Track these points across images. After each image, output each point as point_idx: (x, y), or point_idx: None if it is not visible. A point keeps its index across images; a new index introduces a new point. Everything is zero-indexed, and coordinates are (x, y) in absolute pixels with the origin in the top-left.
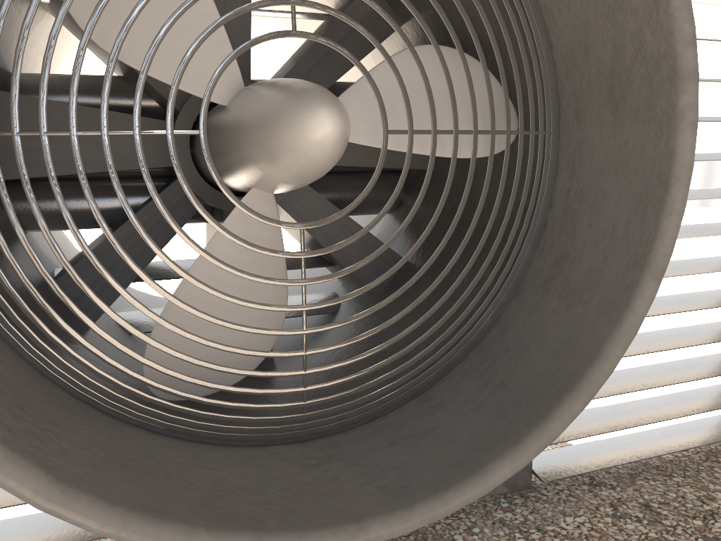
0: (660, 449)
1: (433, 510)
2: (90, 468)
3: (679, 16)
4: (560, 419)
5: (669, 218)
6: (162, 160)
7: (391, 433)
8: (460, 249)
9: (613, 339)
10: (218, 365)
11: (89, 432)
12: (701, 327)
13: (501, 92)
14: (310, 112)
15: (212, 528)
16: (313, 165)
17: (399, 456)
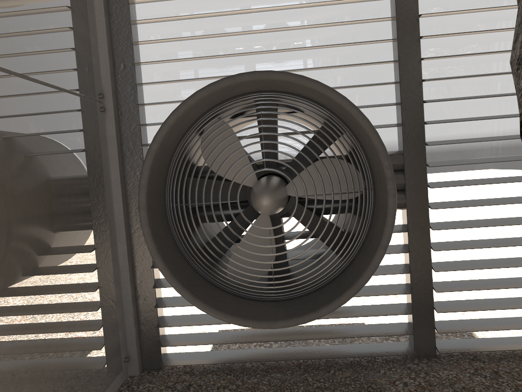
0: None
1: (298, 320)
2: (202, 295)
3: (382, 159)
4: (345, 296)
5: (386, 227)
6: (244, 198)
7: (303, 300)
8: (329, 235)
9: (366, 270)
10: (244, 272)
11: (205, 288)
12: None
13: (357, 173)
14: (261, 197)
15: (231, 315)
16: (266, 211)
17: (300, 306)
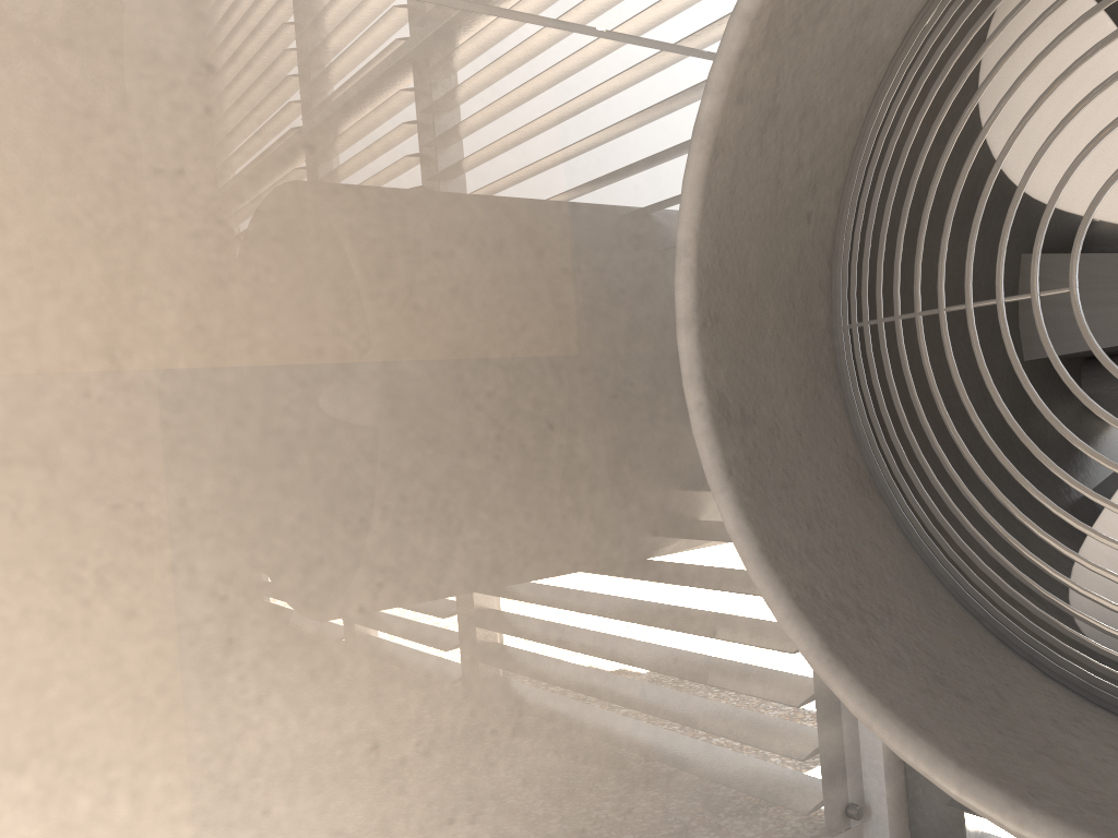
0: None
1: None
2: (884, 659)
3: None
4: None
5: None
6: None
7: None
8: None
9: None
10: (1111, 603)
11: (933, 637)
12: None
13: None
14: None
15: (964, 767)
16: None
17: None
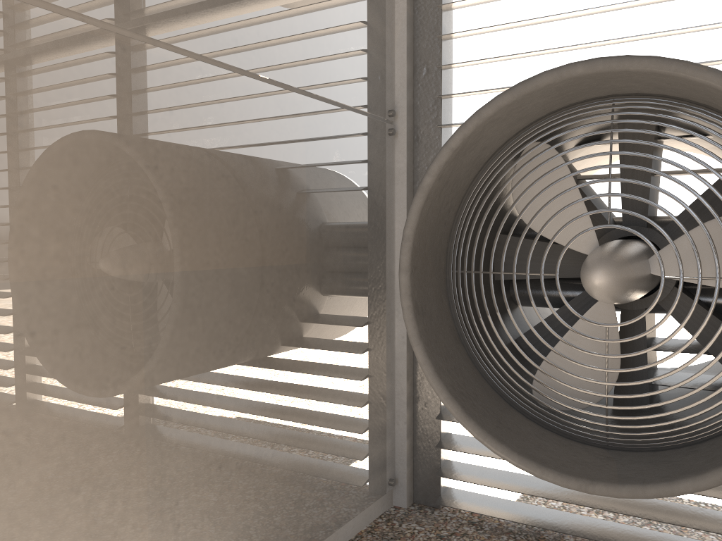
0: None
1: (635, 490)
2: (481, 414)
3: None
4: None
5: None
6: None
7: (656, 458)
8: (721, 353)
9: None
10: (557, 391)
11: (491, 404)
12: None
13: None
14: (592, 272)
15: (520, 454)
16: (601, 296)
17: (646, 467)
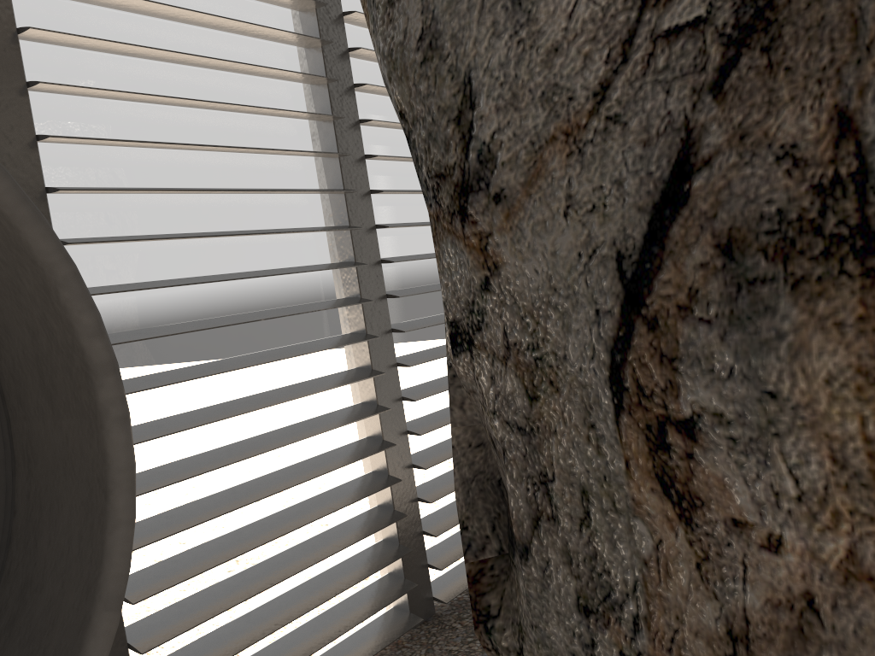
0: None
1: None
2: None
3: (74, 307)
4: None
5: (115, 532)
6: None
7: None
8: None
9: None
10: None
11: None
12: (334, 532)
13: None
14: None
15: None
16: None
17: None
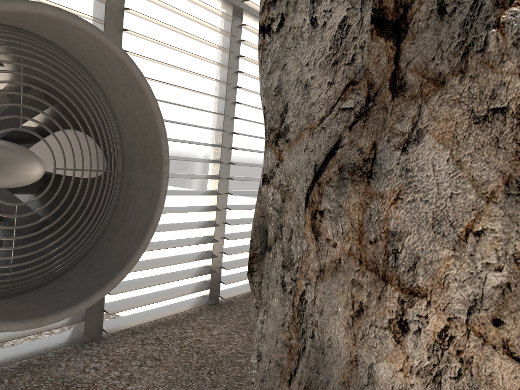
0: (166, 314)
1: (71, 311)
2: None
3: (163, 143)
4: (119, 278)
5: (159, 208)
6: None
7: (48, 291)
8: (81, 215)
9: (138, 249)
10: None
11: None
12: (187, 255)
13: (100, 151)
14: (33, 164)
15: None
16: (29, 182)
17: (54, 298)
